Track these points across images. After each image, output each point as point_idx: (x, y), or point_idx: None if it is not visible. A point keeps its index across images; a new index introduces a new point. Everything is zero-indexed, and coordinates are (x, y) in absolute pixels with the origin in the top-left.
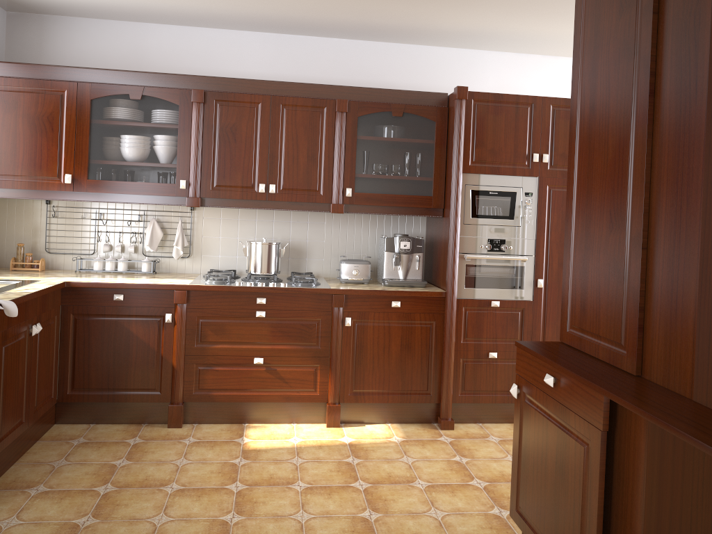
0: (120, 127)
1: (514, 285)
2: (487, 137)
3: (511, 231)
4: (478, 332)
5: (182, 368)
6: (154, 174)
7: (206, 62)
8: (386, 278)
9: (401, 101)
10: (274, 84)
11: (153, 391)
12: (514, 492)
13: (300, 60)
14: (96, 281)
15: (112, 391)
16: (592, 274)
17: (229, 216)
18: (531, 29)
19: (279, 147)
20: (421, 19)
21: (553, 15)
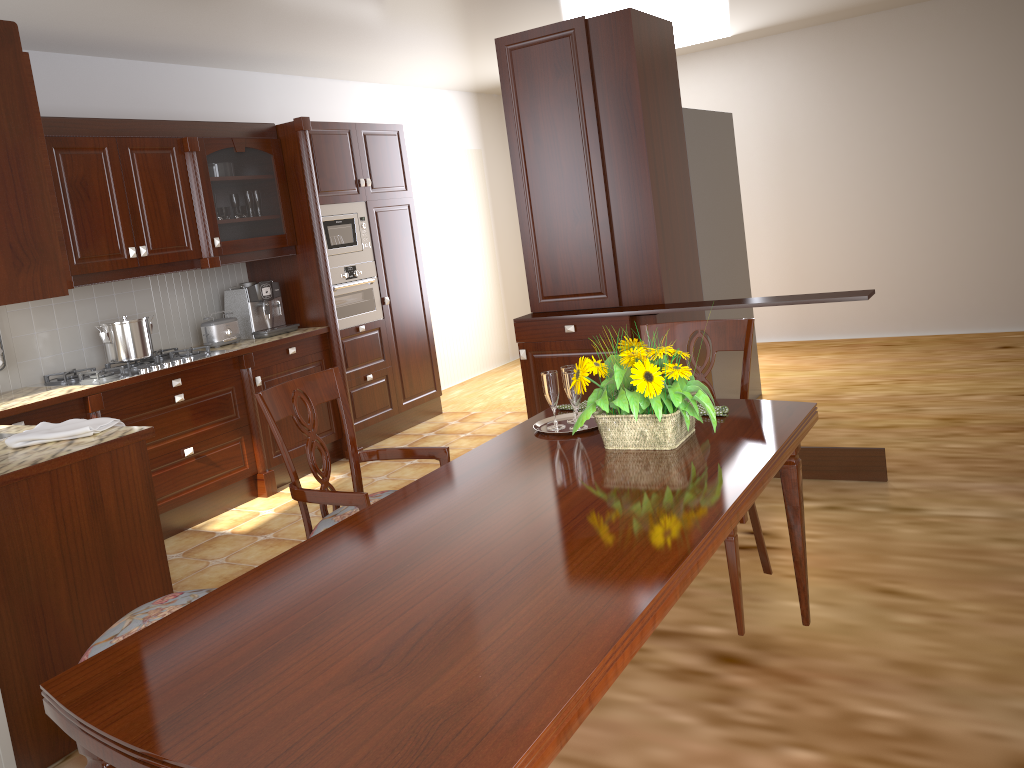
0: None
1: (370, 307)
2: (325, 167)
3: (358, 257)
4: (354, 359)
5: None
6: None
7: None
8: (257, 331)
9: (238, 134)
10: (114, 123)
11: None
12: None
13: (78, 86)
14: None
15: None
16: (561, 256)
17: (41, 302)
18: (332, 56)
19: (138, 199)
20: (247, 45)
21: (367, 46)
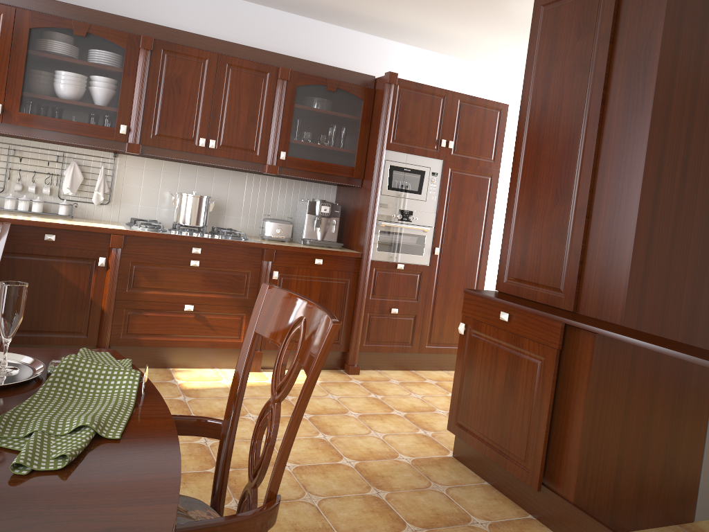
0: (60, 62)
1: (416, 251)
2: (407, 120)
3: (418, 205)
4: (384, 290)
5: (112, 312)
6: (93, 115)
7: (142, 8)
8: (306, 238)
9: (335, 77)
10: (222, 43)
11: (78, 335)
12: (453, 410)
13: (235, 22)
14: (27, 219)
15: (35, 333)
16: (534, 237)
17: (153, 167)
18: (449, 31)
19: (222, 104)
20: (361, 6)
21: (473, 23)
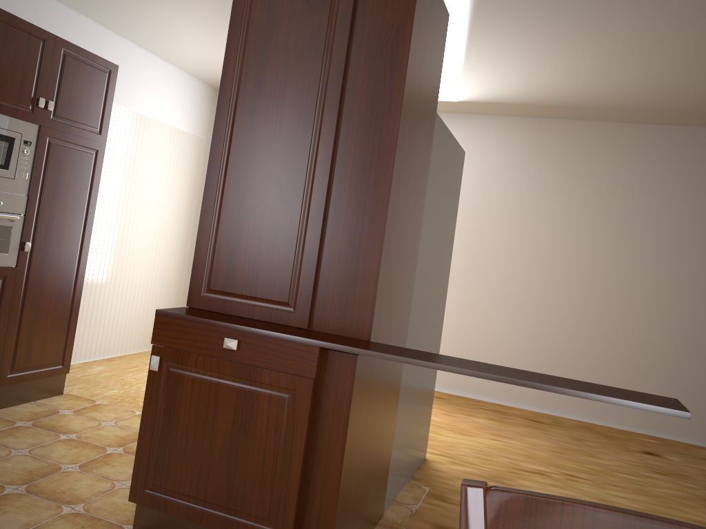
0: None
1: None
2: None
3: (4, 184)
4: None
5: None
6: None
7: None
8: None
9: None
10: None
11: None
12: (141, 473)
13: None
14: None
15: None
16: (248, 241)
17: None
18: None
19: None
20: None
21: None
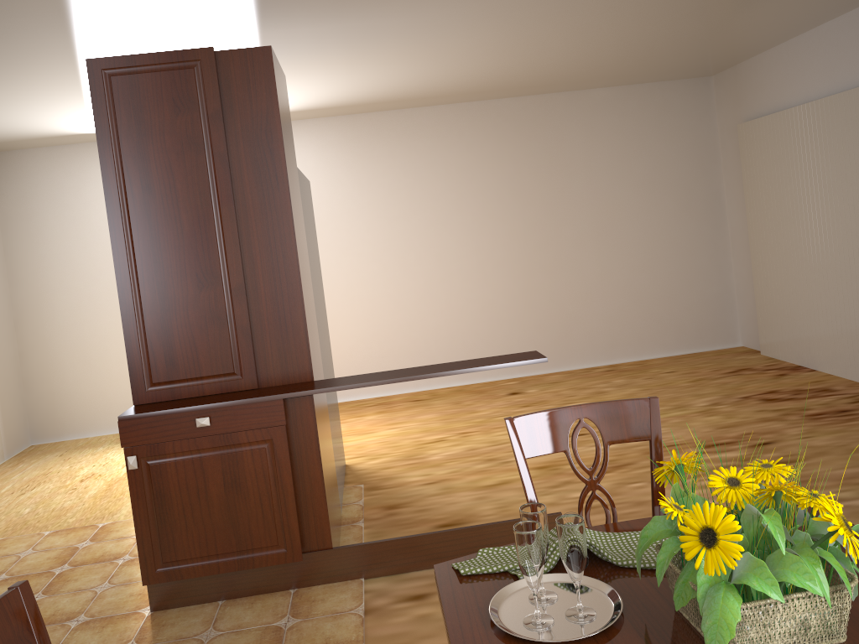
0: None
1: None
2: None
3: None
4: None
5: None
6: None
7: None
8: None
9: None
10: None
11: None
12: (148, 558)
13: None
14: None
15: None
16: (179, 330)
17: None
18: None
19: None
20: None
21: None
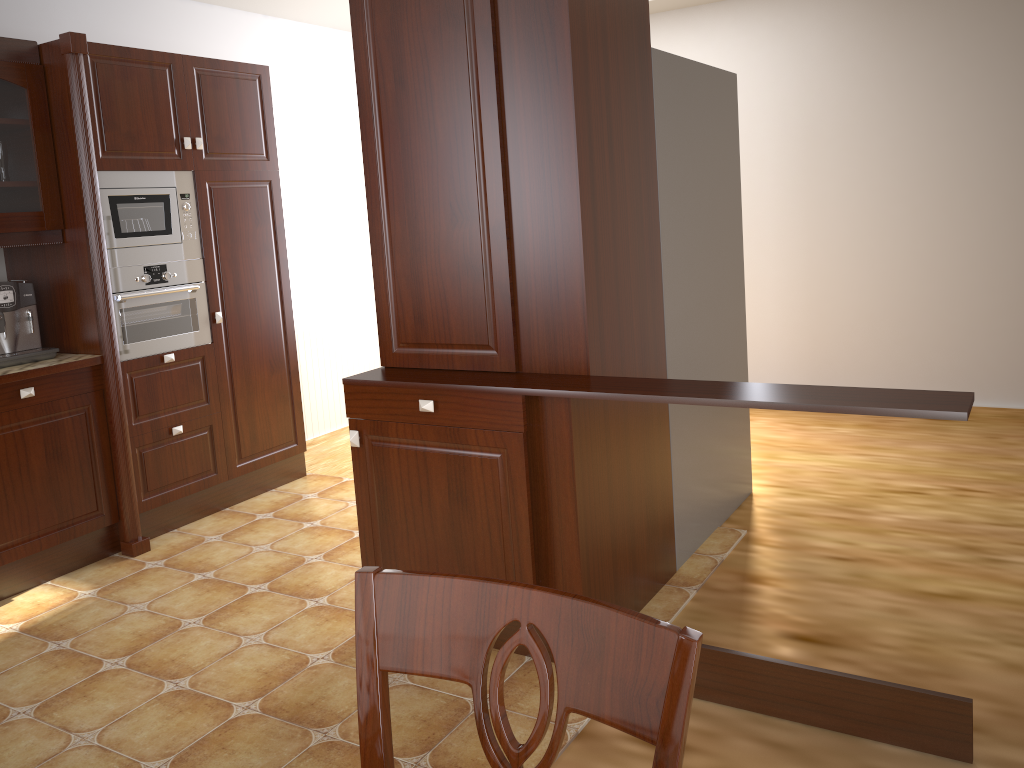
0: None
1: (188, 326)
2: (118, 114)
3: (172, 252)
4: (152, 403)
5: None
6: None
7: None
8: None
9: None
10: None
11: None
12: (369, 558)
13: None
14: None
15: None
16: (429, 279)
17: None
18: None
19: None
20: None
21: None
